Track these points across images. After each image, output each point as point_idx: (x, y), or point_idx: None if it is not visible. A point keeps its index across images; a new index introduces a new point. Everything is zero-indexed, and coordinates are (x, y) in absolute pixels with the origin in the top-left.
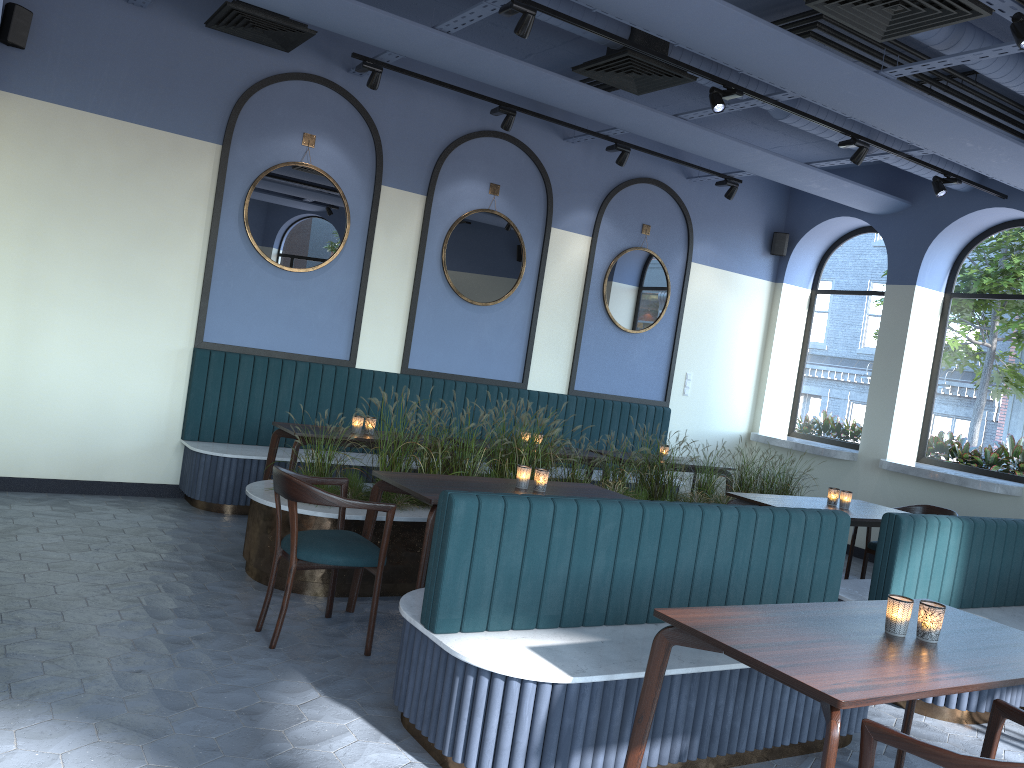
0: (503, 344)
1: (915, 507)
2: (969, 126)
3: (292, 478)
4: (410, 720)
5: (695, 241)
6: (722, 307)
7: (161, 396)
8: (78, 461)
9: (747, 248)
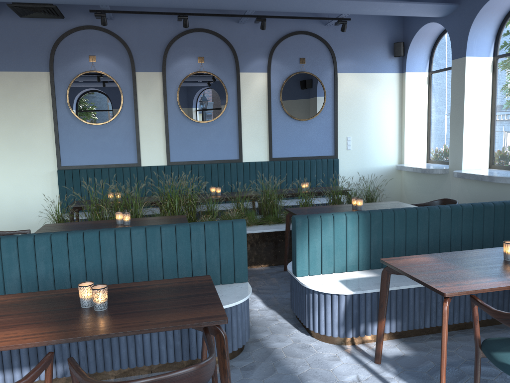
0: (224, 140)
1: (438, 201)
2: None
3: None
4: None
5: (338, 60)
6: (365, 95)
7: (47, 194)
8: (16, 229)
9: (377, 56)
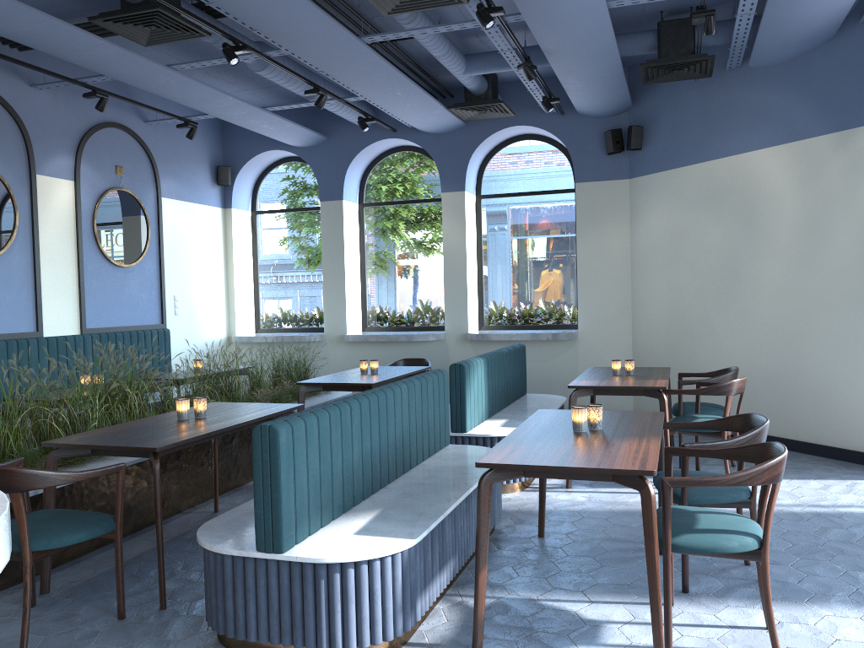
0: (11, 296)
1: (398, 362)
2: (403, 80)
3: (13, 468)
4: (262, 641)
5: (161, 178)
6: (191, 234)
7: None
8: None
9: (200, 181)
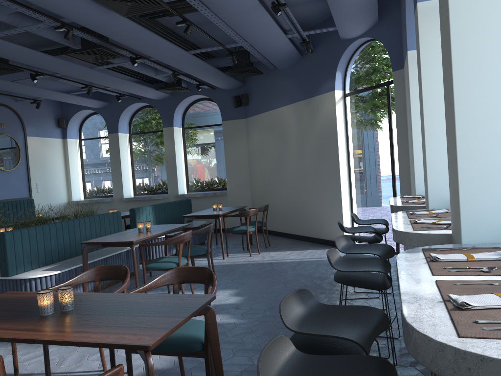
0: None
1: None
2: (124, 81)
3: None
4: None
5: (26, 127)
6: (44, 152)
7: None
8: None
9: (49, 127)
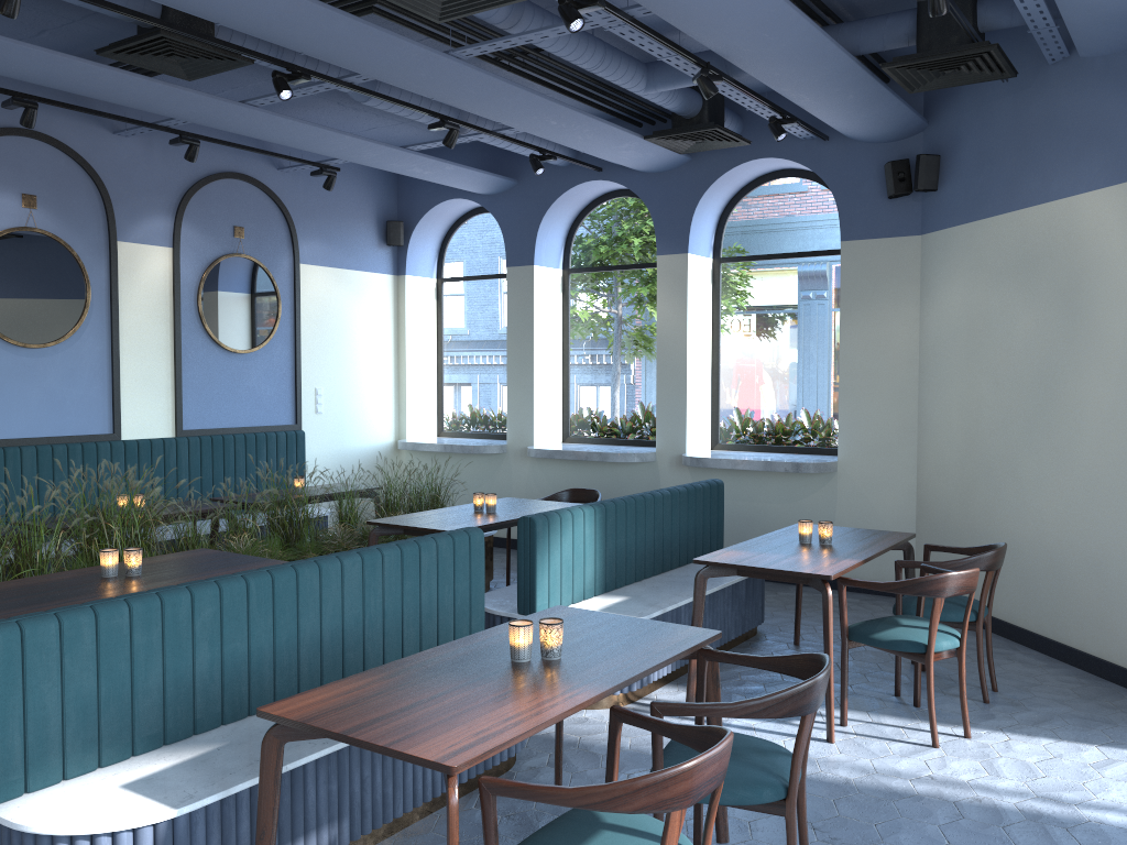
0: (79, 391)
1: (562, 493)
2: (549, 104)
3: None
4: None
5: (300, 240)
6: (344, 309)
7: None
8: None
9: (361, 241)
